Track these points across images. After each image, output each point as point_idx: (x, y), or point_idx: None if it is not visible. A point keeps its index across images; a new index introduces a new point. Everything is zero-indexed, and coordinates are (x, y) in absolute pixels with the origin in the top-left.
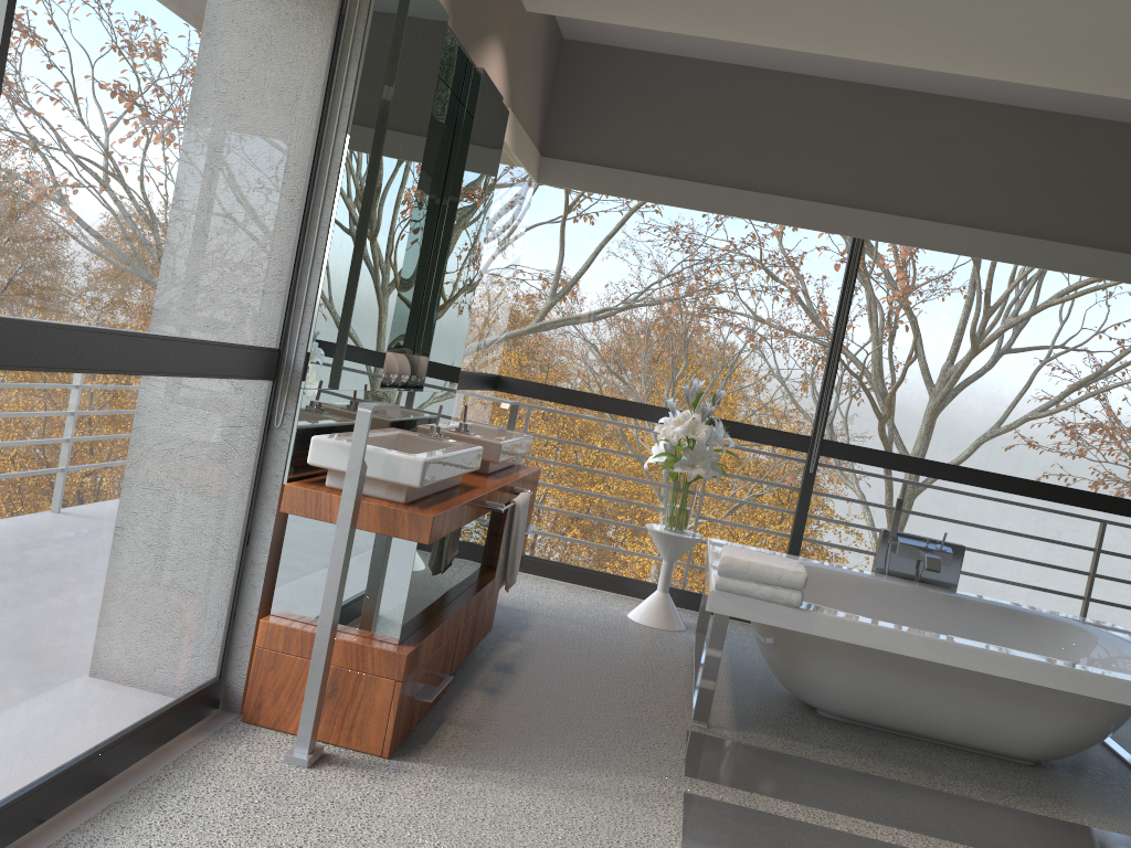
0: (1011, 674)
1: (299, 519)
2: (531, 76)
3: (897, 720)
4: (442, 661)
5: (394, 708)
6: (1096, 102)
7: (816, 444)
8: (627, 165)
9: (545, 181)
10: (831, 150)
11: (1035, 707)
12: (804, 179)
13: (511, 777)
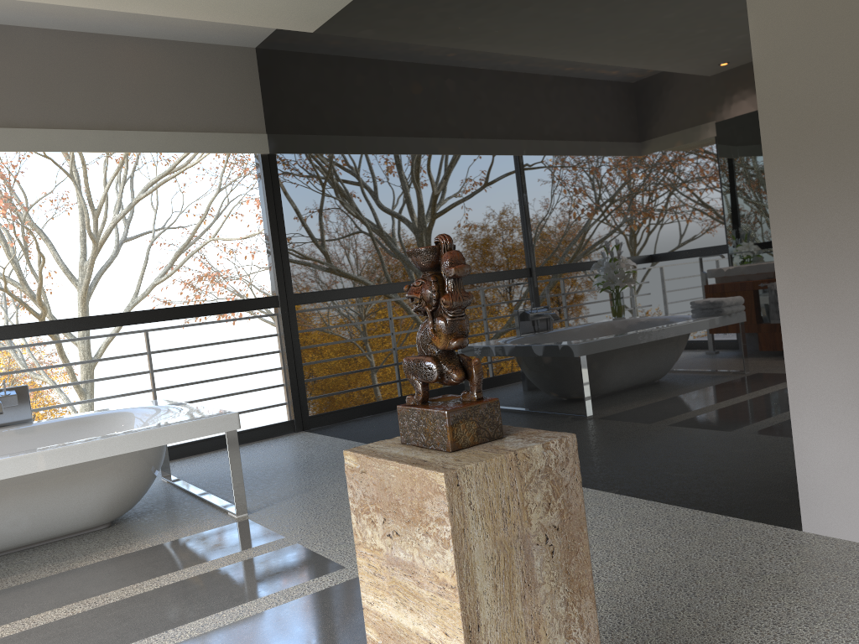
0: (38, 467)
1: None
2: None
3: None
4: None
5: None
6: (15, 11)
7: None
8: None
9: None
10: None
11: (82, 483)
12: None
13: None
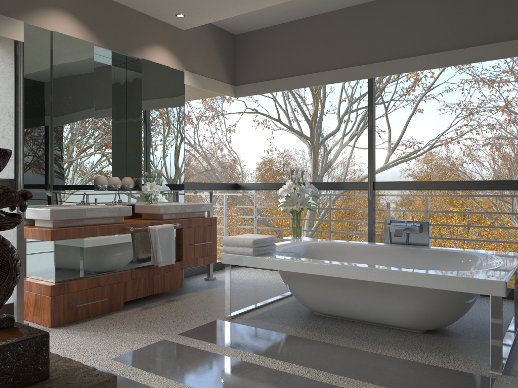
0: (350, 276)
1: (29, 240)
2: (205, 54)
3: (339, 311)
4: (107, 294)
5: (50, 307)
6: None
7: (370, 185)
8: (267, 78)
9: (238, 96)
10: (349, 41)
11: (392, 296)
12: (339, 59)
13: (90, 334)
